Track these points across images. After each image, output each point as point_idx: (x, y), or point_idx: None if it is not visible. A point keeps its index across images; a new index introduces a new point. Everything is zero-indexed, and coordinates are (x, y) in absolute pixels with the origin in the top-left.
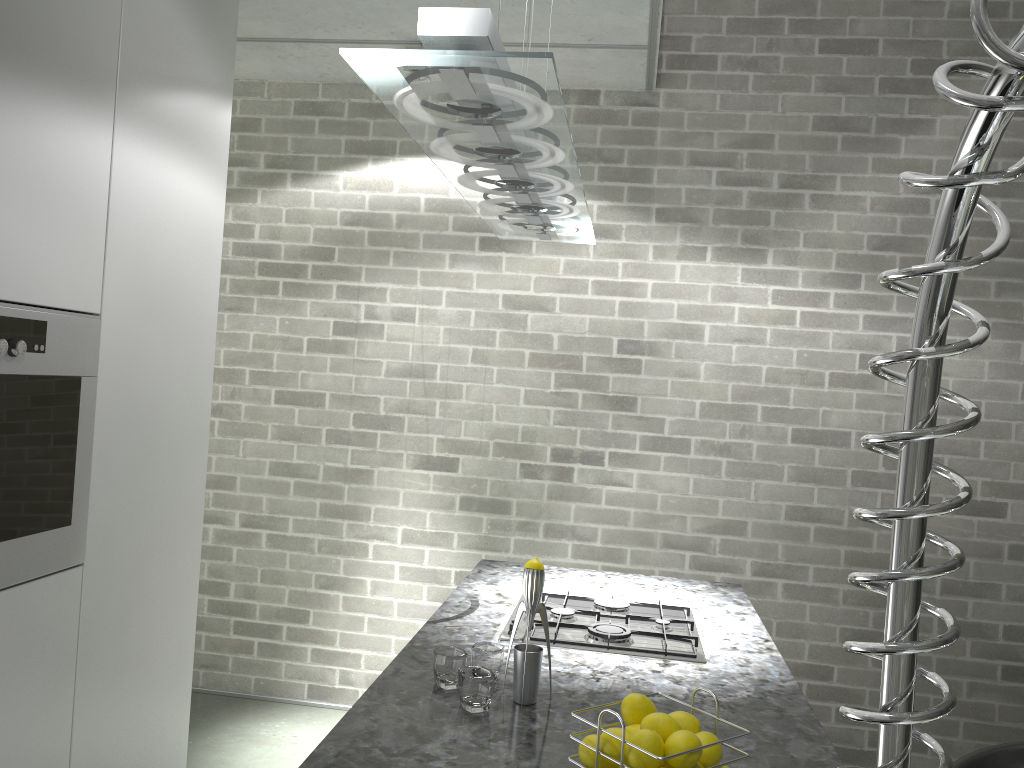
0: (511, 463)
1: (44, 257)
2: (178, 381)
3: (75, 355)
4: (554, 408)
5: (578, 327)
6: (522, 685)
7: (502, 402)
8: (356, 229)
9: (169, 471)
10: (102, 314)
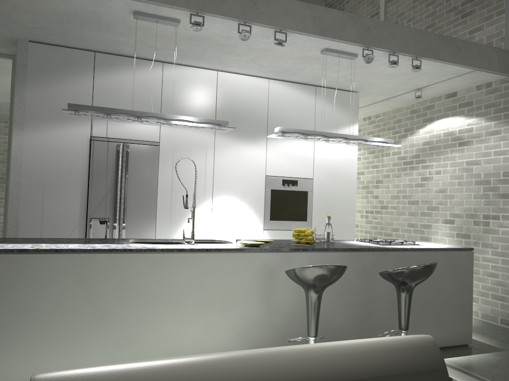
0: (470, 220)
1: (296, 168)
2: (341, 193)
3: (305, 187)
4: (482, 199)
5: (489, 169)
6: (325, 238)
7: (466, 199)
8: (425, 146)
9: (339, 215)
10: (313, 178)
